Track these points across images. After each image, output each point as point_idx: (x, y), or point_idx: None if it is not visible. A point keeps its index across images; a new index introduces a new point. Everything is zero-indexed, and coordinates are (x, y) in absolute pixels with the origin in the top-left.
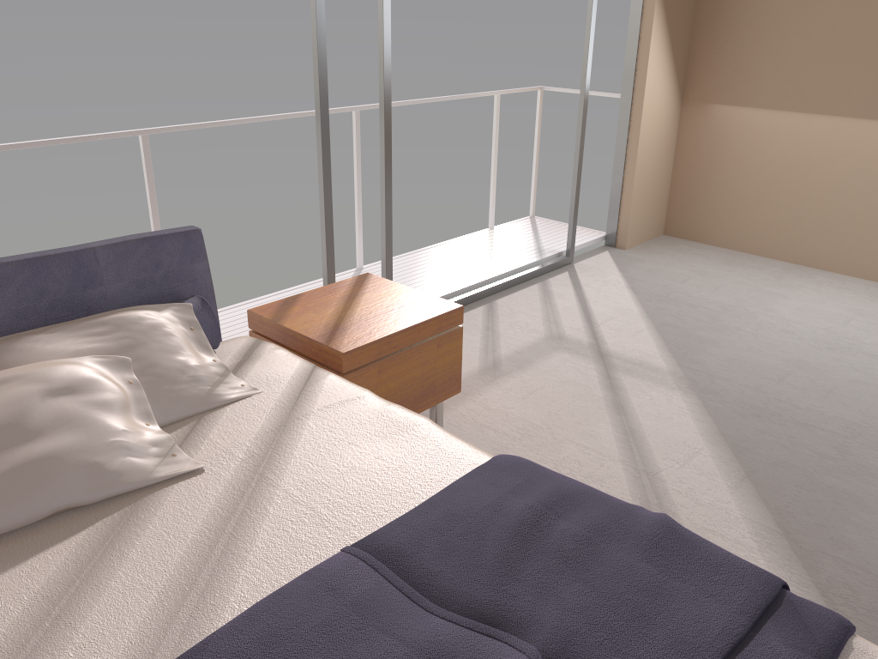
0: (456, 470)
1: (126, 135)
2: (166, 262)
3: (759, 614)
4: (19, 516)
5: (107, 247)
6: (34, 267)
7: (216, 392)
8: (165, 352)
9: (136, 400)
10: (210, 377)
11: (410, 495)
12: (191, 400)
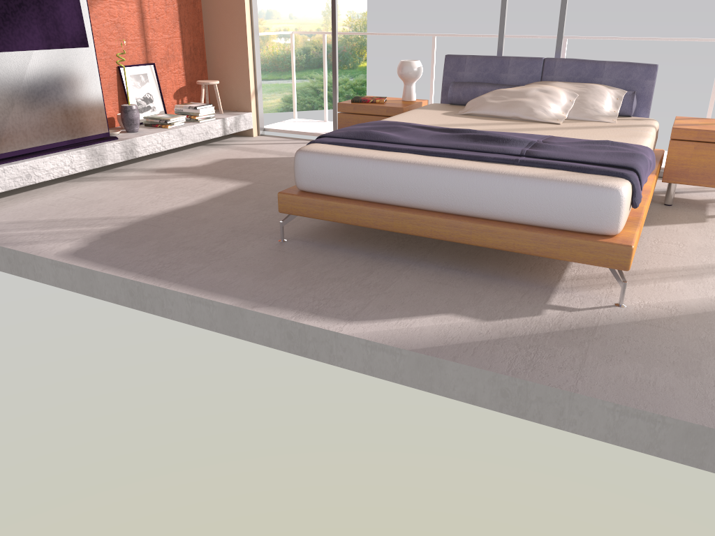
0: (619, 142)
1: (712, 40)
2: (633, 76)
3: (605, 163)
4: (504, 112)
5: (610, 63)
6: (579, 63)
7: (599, 117)
8: (593, 98)
9: (567, 106)
10: (603, 113)
11: (592, 139)
12: (586, 115)
